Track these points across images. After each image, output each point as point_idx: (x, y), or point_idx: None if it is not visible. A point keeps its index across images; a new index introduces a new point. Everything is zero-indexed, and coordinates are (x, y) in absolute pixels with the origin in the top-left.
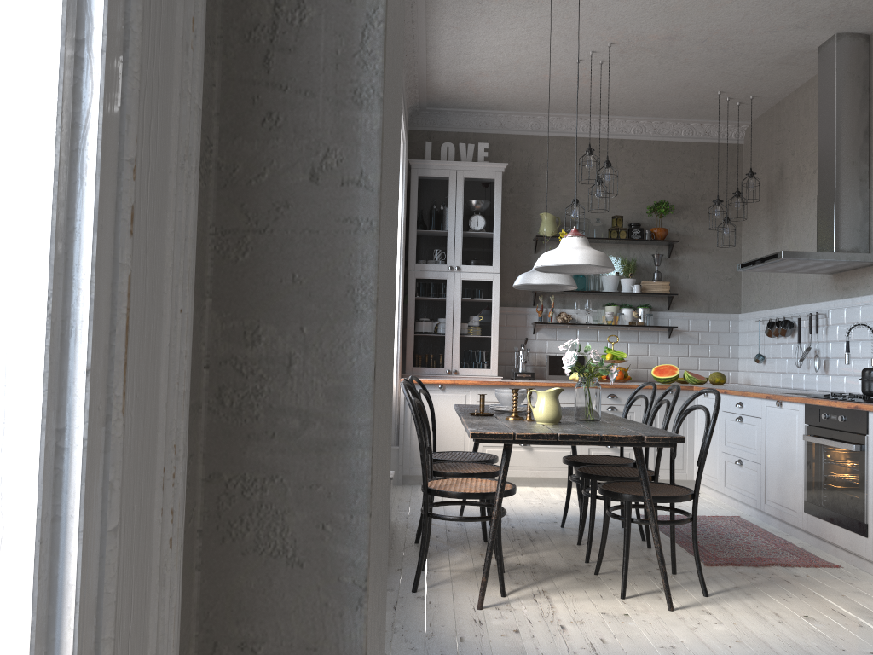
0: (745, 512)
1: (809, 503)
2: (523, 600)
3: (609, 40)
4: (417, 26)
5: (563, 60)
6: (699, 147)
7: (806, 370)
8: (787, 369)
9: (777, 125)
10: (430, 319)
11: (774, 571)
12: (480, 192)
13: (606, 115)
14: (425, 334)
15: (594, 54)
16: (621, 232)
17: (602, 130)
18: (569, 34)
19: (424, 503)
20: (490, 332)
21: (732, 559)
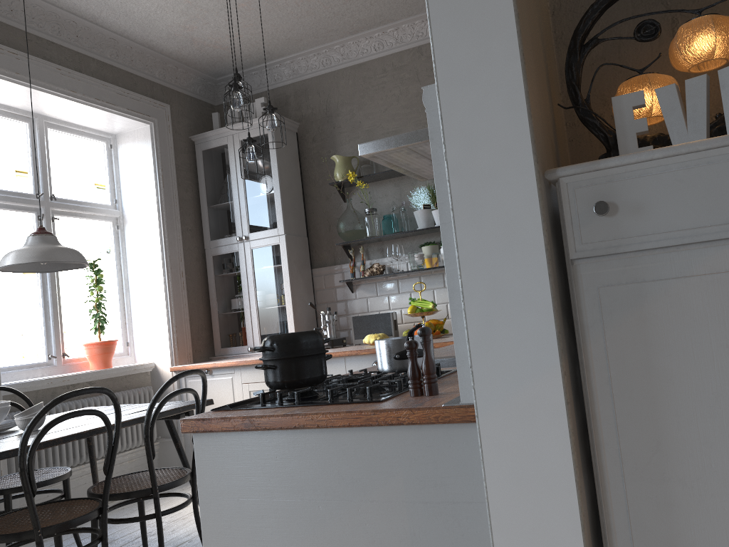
0: None
1: None
2: None
3: None
4: (34, 2)
5: None
6: None
7: None
8: None
9: None
10: (229, 296)
11: None
12: (257, 151)
13: (386, 24)
14: (228, 312)
15: None
16: None
17: (395, 42)
18: None
19: None
20: (285, 300)
21: None
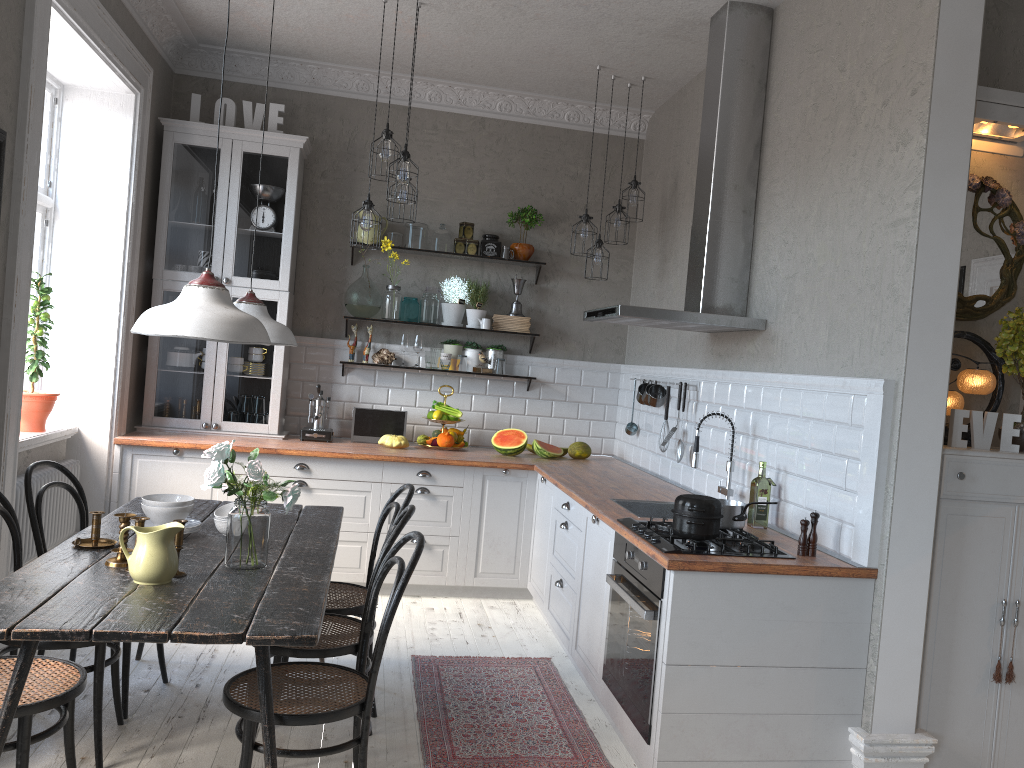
0: (564, 649)
1: (607, 669)
2: None
3: None
4: None
5: None
6: (587, 139)
7: (673, 455)
8: (657, 449)
9: (677, 120)
10: (182, 350)
11: None
12: (266, 174)
13: (460, 82)
14: (175, 371)
15: None
16: (471, 245)
17: (456, 101)
18: None
19: None
20: (271, 373)
21: (474, 762)
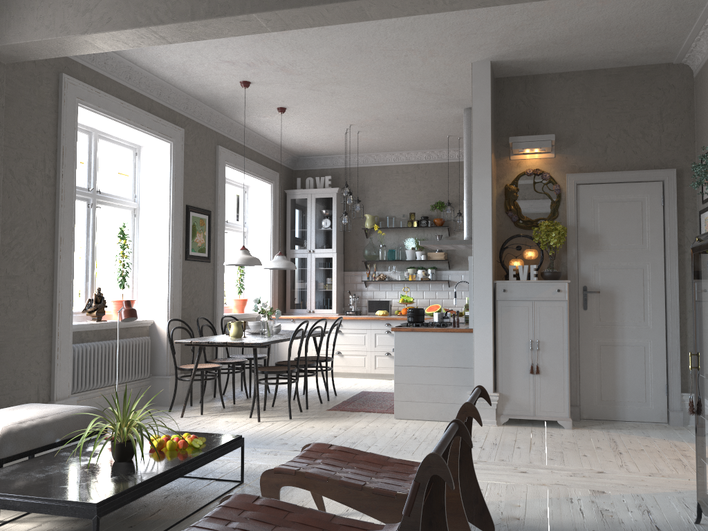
0: None
1: None
2: (206, 416)
3: (347, 124)
4: (245, 130)
5: (338, 133)
6: None
7: None
8: None
9: None
10: (298, 281)
11: (354, 413)
12: (324, 205)
13: (403, 151)
14: (296, 290)
15: (349, 129)
16: (414, 222)
17: (405, 159)
18: (323, 124)
19: (175, 373)
20: (332, 287)
21: (348, 408)
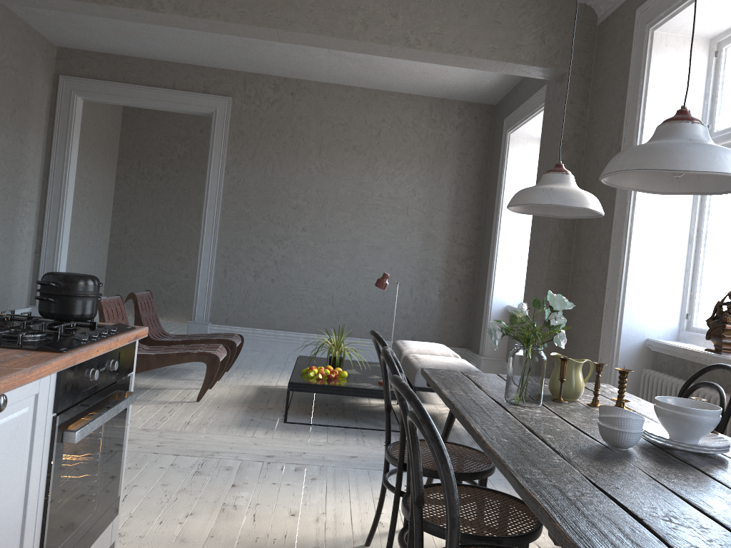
0: None
1: None
2: (549, 547)
3: None
4: None
5: None
6: None
7: None
8: None
9: None
10: None
11: None
12: None
13: None
14: None
15: None
16: None
17: None
18: None
19: None
20: None
21: None
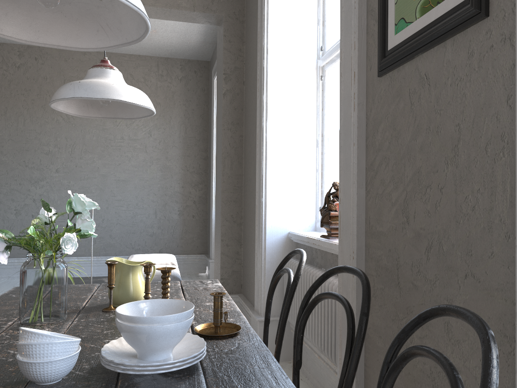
0: None
1: None
2: None
3: None
4: None
5: None
6: None
7: None
8: None
9: None
10: None
11: None
12: None
13: None
14: None
15: None
16: None
17: None
18: None
19: None
20: None
21: None
